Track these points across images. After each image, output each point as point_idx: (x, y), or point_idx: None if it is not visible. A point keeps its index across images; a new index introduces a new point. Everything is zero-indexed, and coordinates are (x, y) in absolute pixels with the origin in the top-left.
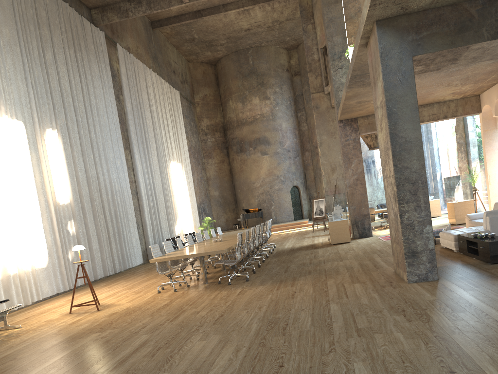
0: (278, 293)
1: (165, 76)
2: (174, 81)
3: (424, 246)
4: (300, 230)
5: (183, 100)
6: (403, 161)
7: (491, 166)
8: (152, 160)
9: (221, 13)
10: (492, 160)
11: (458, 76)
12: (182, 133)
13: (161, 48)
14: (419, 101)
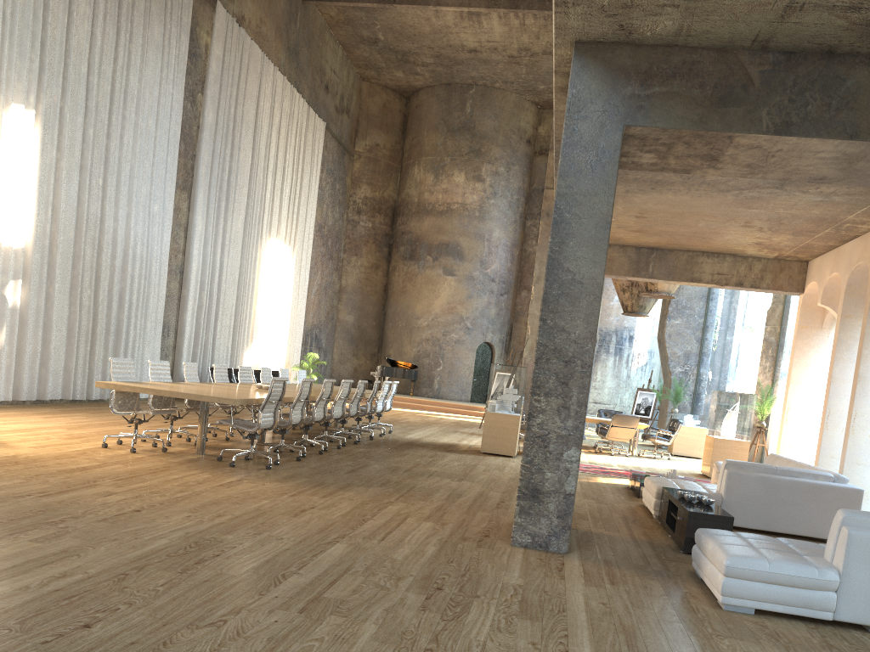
0: (285, 501)
1: (305, 88)
2: (323, 103)
3: (557, 485)
4: (467, 420)
5: (331, 140)
6: (559, 317)
7: (796, 392)
8: (232, 225)
9: (428, 7)
10: (800, 382)
11: (761, 212)
12: (309, 196)
13: (311, 39)
14: (699, 242)
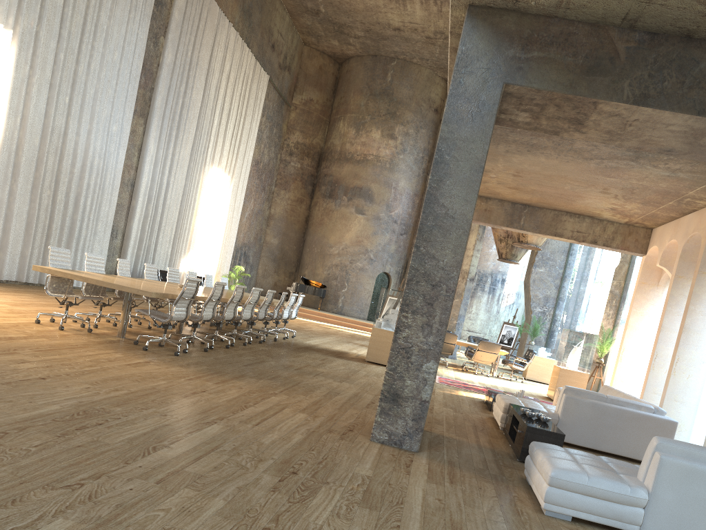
0: (181, 383)
1: (254, 45)
2: (269, 59)
3: (415, 392)
4: (361, 334)
5: (273, 91)
6: (431, 245)
7: (632, 337)
8: (180, 152)
9: None
10: (636, 328)
11: (617, 181)
12: (250, 136)
13: (263, 4)
14: (564, 203)
